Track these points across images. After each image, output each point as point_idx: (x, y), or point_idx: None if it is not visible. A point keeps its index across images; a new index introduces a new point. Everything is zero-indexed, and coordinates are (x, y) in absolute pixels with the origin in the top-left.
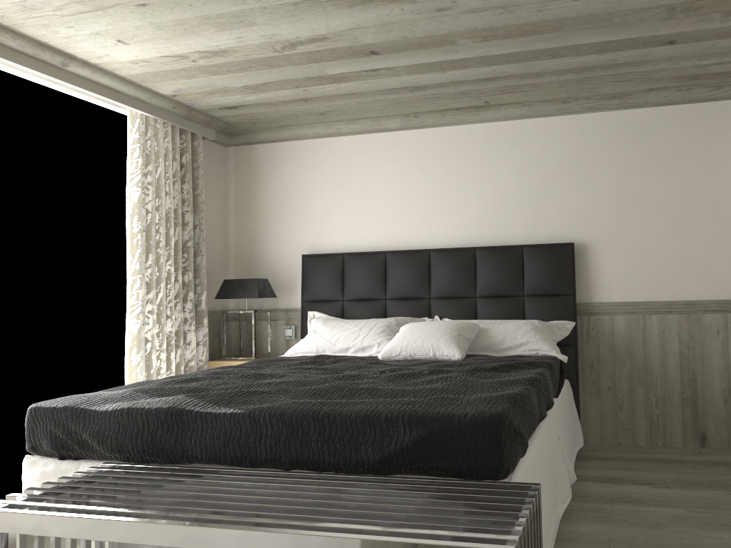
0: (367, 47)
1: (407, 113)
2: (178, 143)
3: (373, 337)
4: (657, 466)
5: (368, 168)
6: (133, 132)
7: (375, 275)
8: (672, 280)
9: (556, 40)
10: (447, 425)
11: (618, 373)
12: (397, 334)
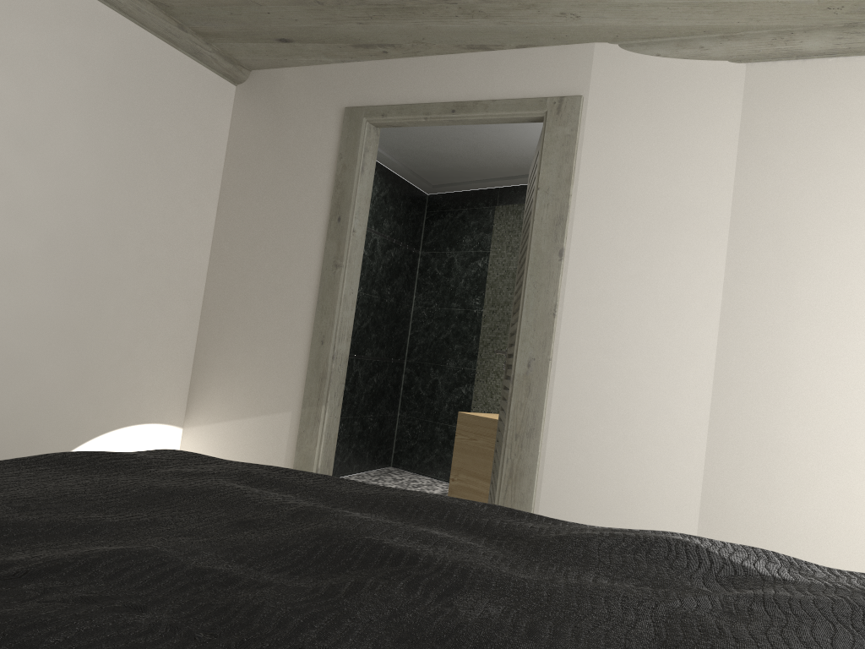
0: None
1: None
2: None
3: None
4: None
5: None
6: None
7: None
8: None
9: None
10: None
11: None
12: None
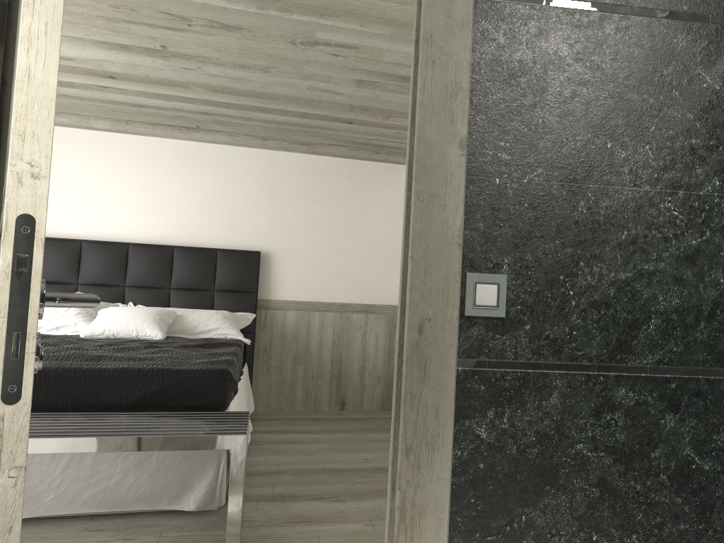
0: (109, 73)
1: (119, 119)
2: None
3: (70, 318)
4: (309, 422)
5: (69, 159)
6: None
7: (69, 260)
8: (332, 287)
9: (270, 104)
10: (187, 377)
11: (285, 355)
12: (99, 316)
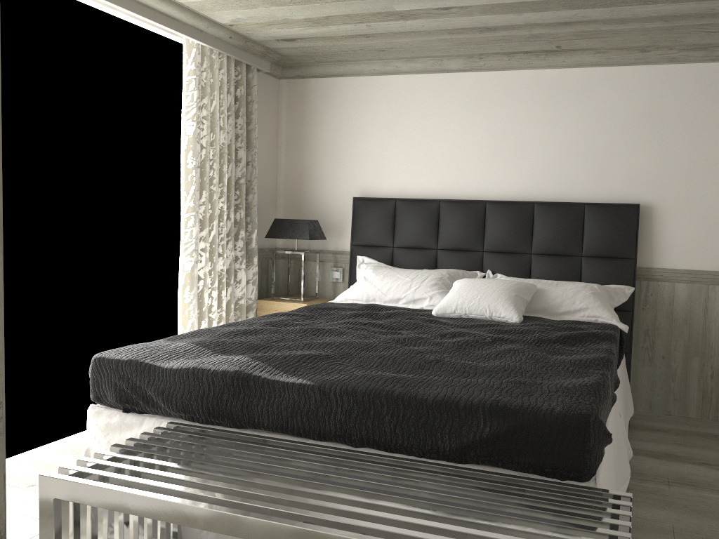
0: None
1: (472, 54)
2: (233, 75)
3: (425, 290)
4: (711, 443)
5: (426, 110)
6: (189, 62)
7: (428, 223)
8: None
9: None
10: (532, 420)
11: (674, 342)
12: (451, 290)
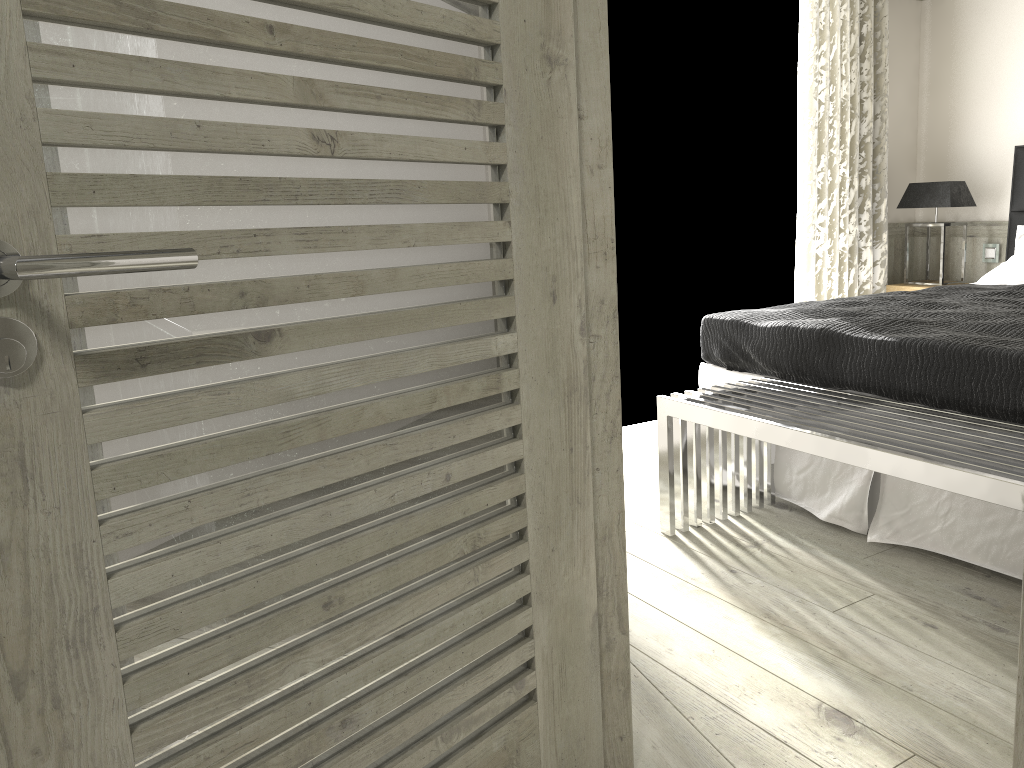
0: None
1: None
2: (857, 9)
3: None
4: None
5: None
6: (804, 5)
7: None
8: None
9: None
10: None
11: None
12: None
